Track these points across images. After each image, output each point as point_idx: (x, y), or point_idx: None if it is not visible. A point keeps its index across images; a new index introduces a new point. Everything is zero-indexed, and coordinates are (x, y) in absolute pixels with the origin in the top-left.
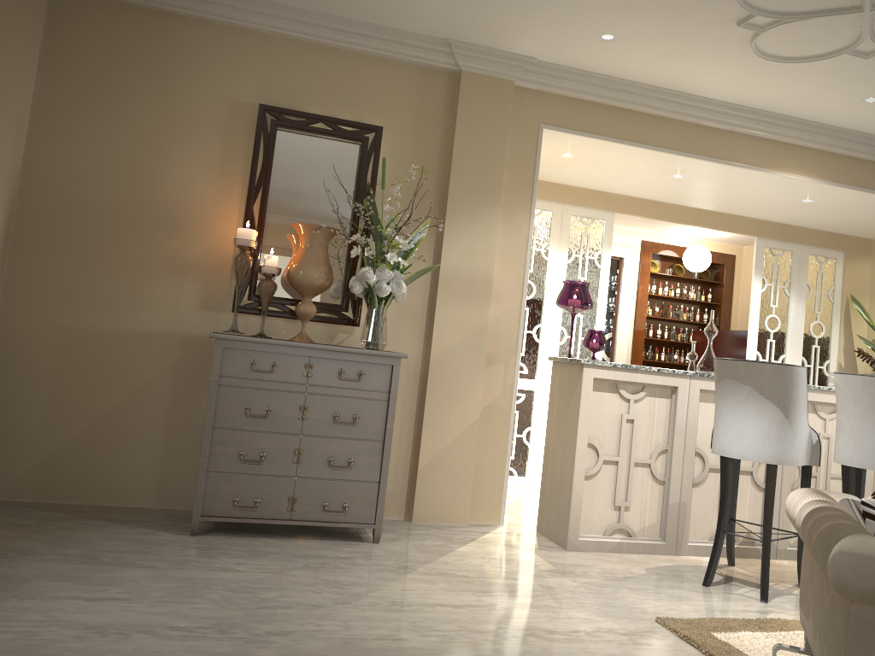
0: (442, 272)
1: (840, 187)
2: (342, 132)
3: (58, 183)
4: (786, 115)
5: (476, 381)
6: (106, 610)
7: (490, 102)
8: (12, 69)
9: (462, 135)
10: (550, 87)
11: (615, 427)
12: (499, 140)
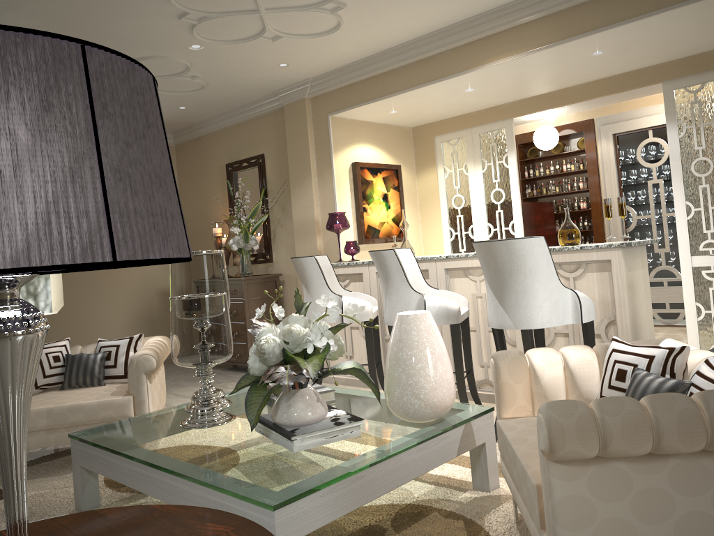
0: (294, 224)
1: (549, 48)
2: (250, 164)
3: (188, 224)
4: (472, 16)
5: None
6: None
7: (297, 116)
8: None
9: (289, 142)
10: (323, 90)
11: None
12: (304, 137)
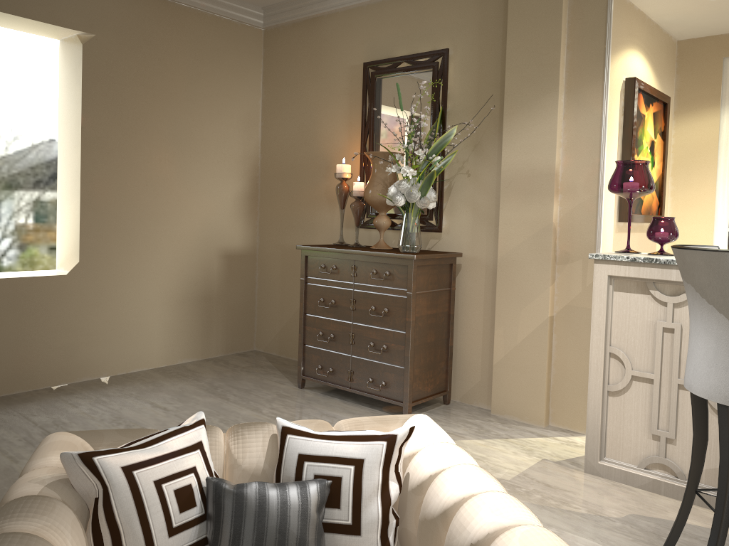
0: (503, 172)
1: None
2: (417, 65)
3: (275, 154)
4: None
5: (543, 280)
6: (146, 412)
7: None
8: (223, 93)
9: (514, 30)
10: None
11: (649, 337)
12: (552, 21)
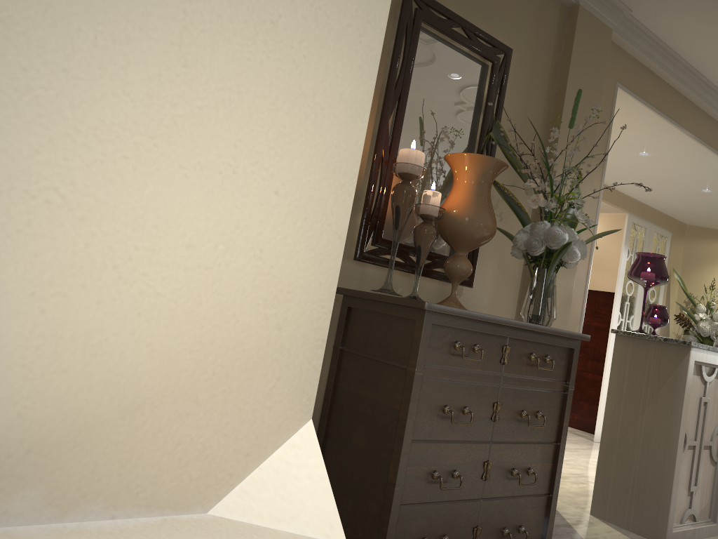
0: None
1: None
2: (479, 46)
3: None
4: None
5: None
6: None
7: (595, 47)
8: None
9: (573, 78)
10: (632, 45)
11: (695, 410)
12: (597, 91)
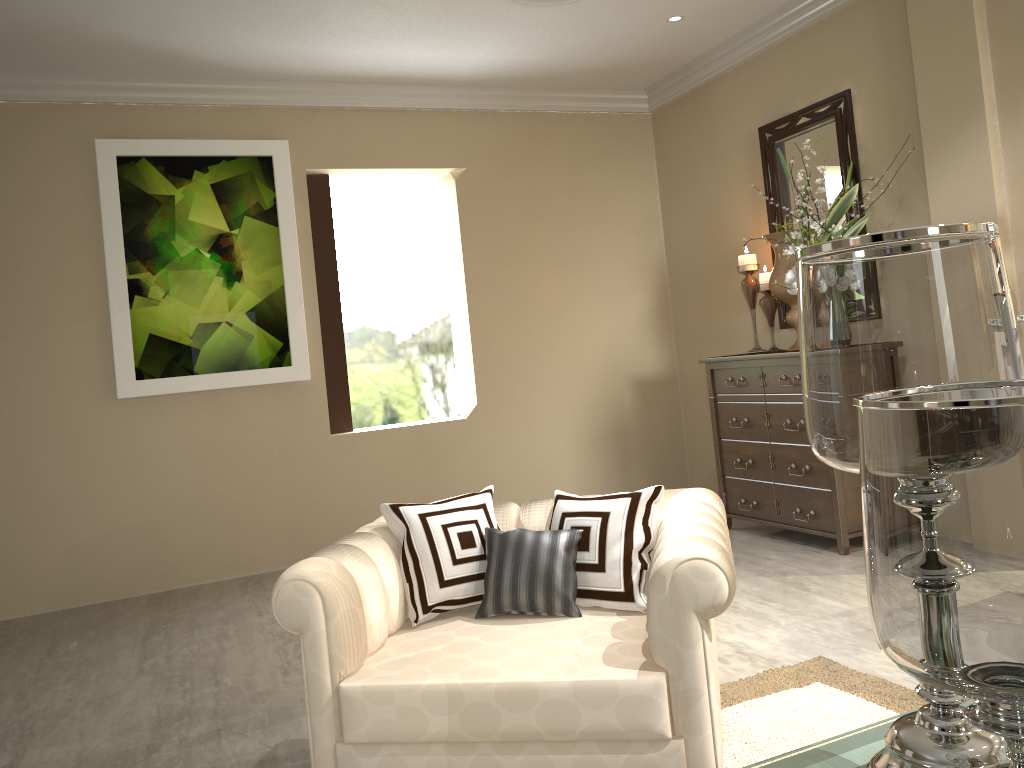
0: None
1: None
2: (816, 117)
3: (680, 256)
4: None
5: None
6: None
7: None
8: (610, 197)
9: (919, 49)
10: None
11: None
12: (963, 26)
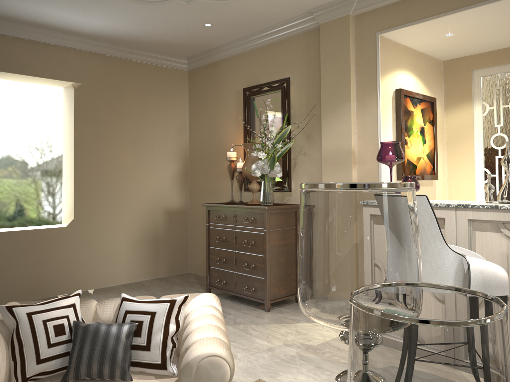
0: (323, 152)
1: None
2: (272, 88)
3: (196, 147)
4: None
5: None
6: None
7: (337, 35)
8: (163, 111)
9: (324, 64)
10: (374, 4)
11: None
12: (345, 58)
